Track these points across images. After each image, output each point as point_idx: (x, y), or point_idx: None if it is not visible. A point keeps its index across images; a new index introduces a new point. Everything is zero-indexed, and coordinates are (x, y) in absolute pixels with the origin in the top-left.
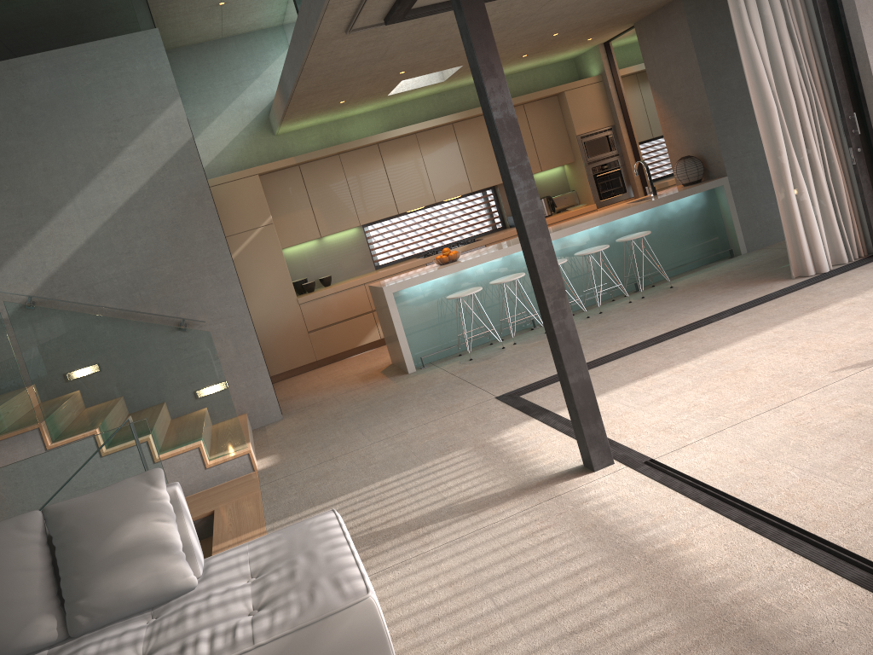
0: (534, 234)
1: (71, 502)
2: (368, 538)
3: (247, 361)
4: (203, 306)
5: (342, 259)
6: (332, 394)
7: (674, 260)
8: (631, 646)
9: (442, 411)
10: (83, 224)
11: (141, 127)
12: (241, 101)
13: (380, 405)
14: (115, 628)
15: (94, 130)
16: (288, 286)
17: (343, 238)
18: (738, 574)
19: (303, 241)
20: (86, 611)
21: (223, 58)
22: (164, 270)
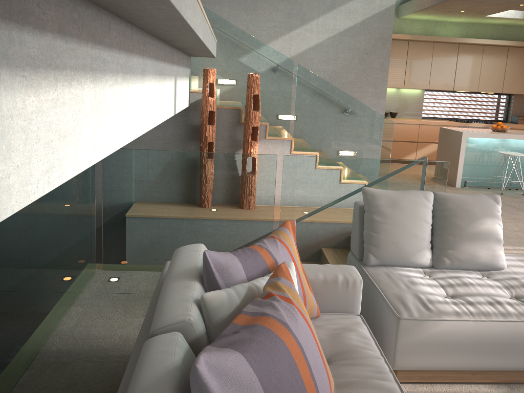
0: None
1: (451, 195)
2: None
3: None
4: None
5: (405, 105)
6: None
7: None
8: None
9: (509, 219)
10: (317, 34)
11: None
12: None
13: None
14: (463, 273)
15: None
16: None
17: (411, 93)
18: None
19: (392, 87)
20: (450, 257)
21: None
22: (349, 77)
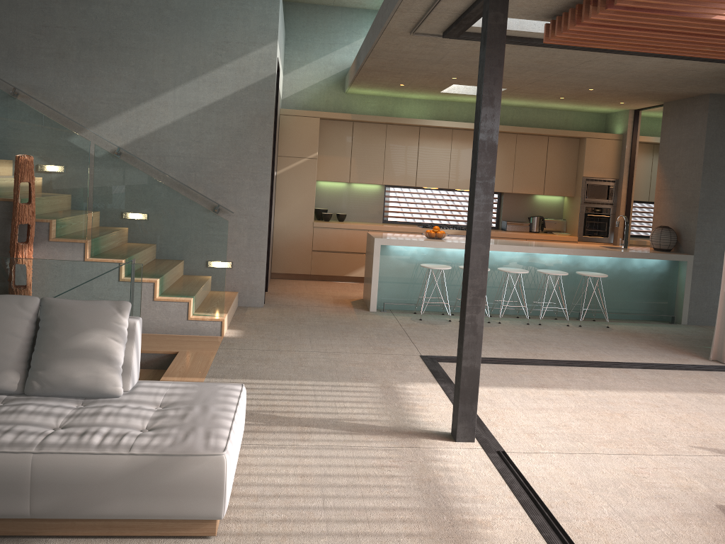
0: (477, 239)
1: (61, 301)
2: (267, 418)
3: (253, 254)
4: (236, 201)
5: (359, 205)
6: (307, 304)
7: (621, 306)
8: None
9: (375, 349)
10: (174, 109)
11: (241, 53)
12: (329, 58)
13: (335, 326)
14: (54, 400)
15: (207, 44)
16: (310, 210)
17: (366, 189)
18: None
19: (334, 180)
20: (40, 381)
21: (328, 21)
22: (219, 164)
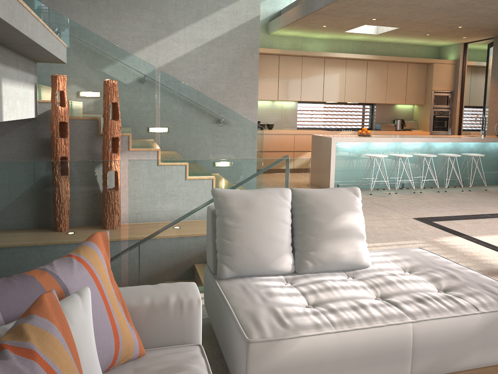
0: None
1: (310, 190)
2: None
3: None
4: None
5: (281, 117)
6: None
7: (483, 176)
8: None
9: (378, 216)
10: (185, 44)
11: None
12: None
13: None
14: (328, 275)
15: None
16: None
17: (285, 105)
18: None
19: (267, 99)
20: (313, 260)
21: None
22: (220, 86)
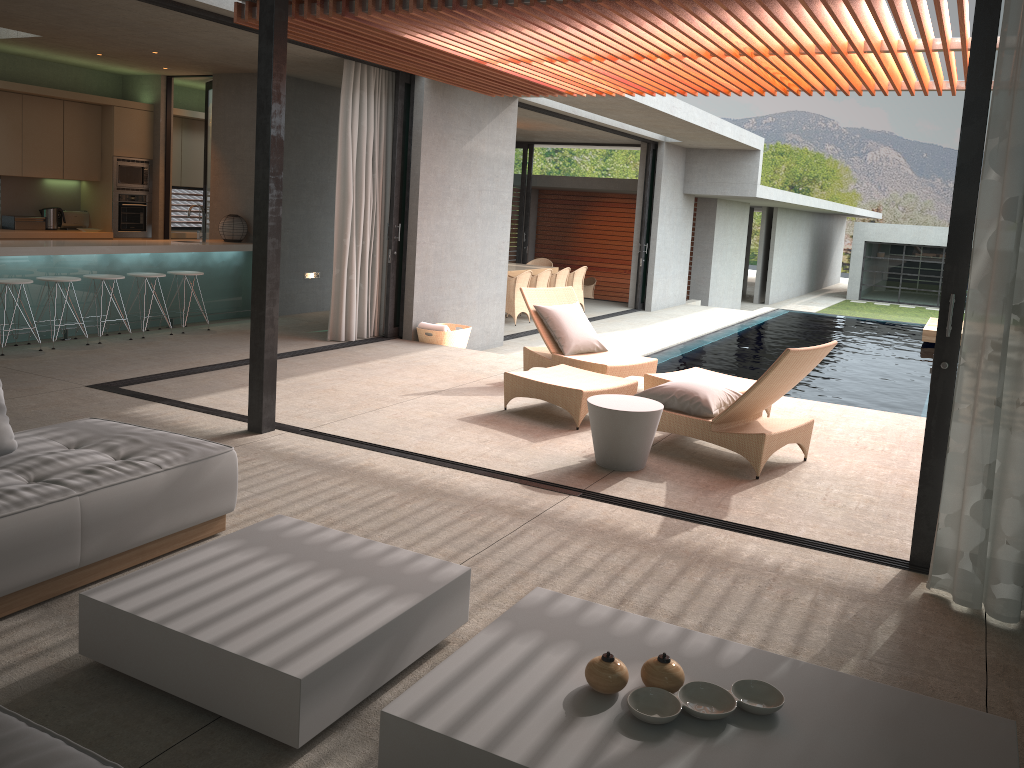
0: (272, 233)
1: None
2: None
3: None
4: None
5: None
6: None
7: (206, 307)
8: (376, 501)
9: (21, 391)
10: None
11: None
12: None
13: None
14: None
15: None
16: None
17: None
18: (417, 474)
19: None
20: None
21: None
22: None
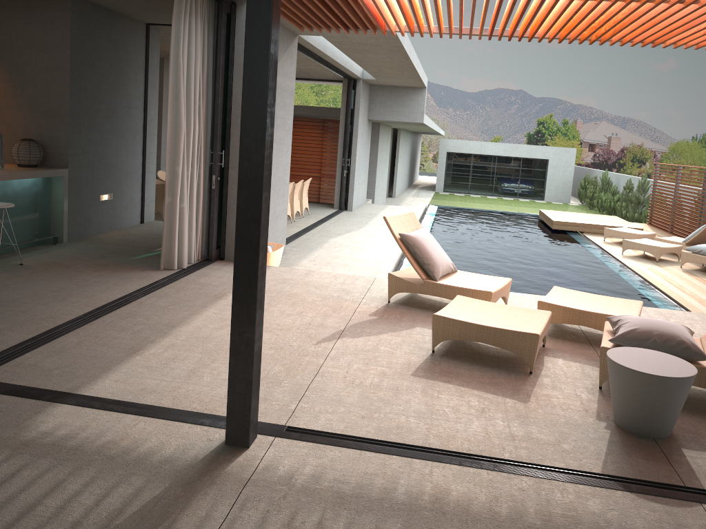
0: (265, 186)
1: None
2: None
3: None
4: None
5: None
6: None
7: (7, 237)
8: None
9: None
10: None
11: None
12: None
13: None
14: None
15: None
16: None
17: None
18: (512, 500)
19: None
20: None
21: None
22: None
